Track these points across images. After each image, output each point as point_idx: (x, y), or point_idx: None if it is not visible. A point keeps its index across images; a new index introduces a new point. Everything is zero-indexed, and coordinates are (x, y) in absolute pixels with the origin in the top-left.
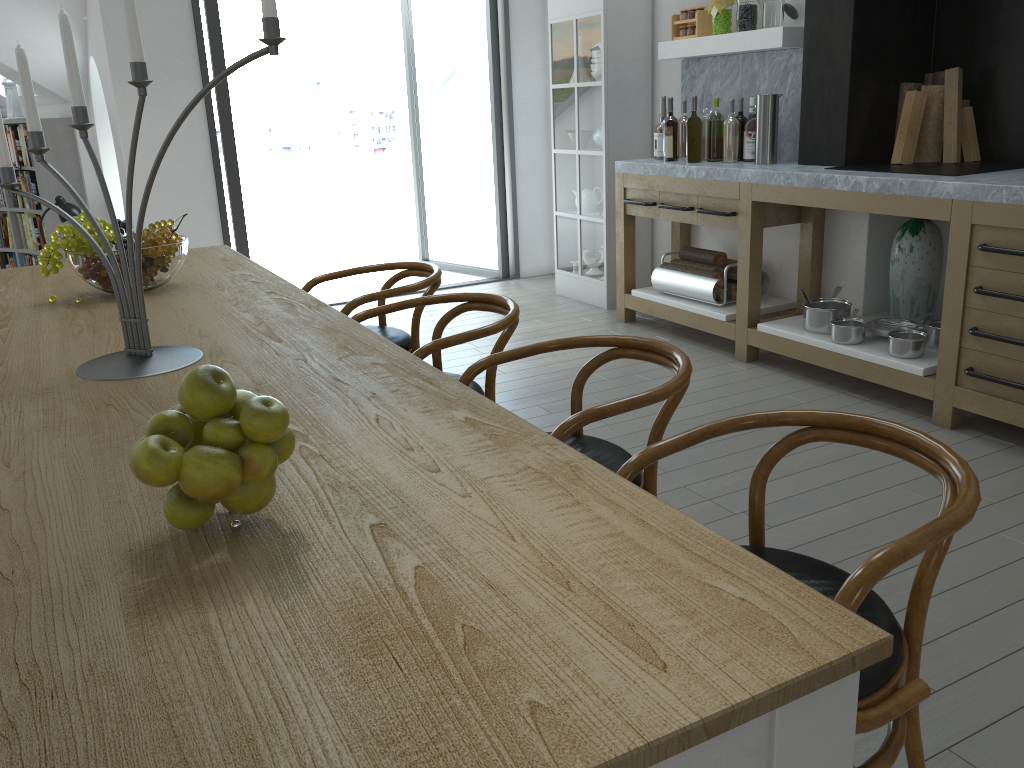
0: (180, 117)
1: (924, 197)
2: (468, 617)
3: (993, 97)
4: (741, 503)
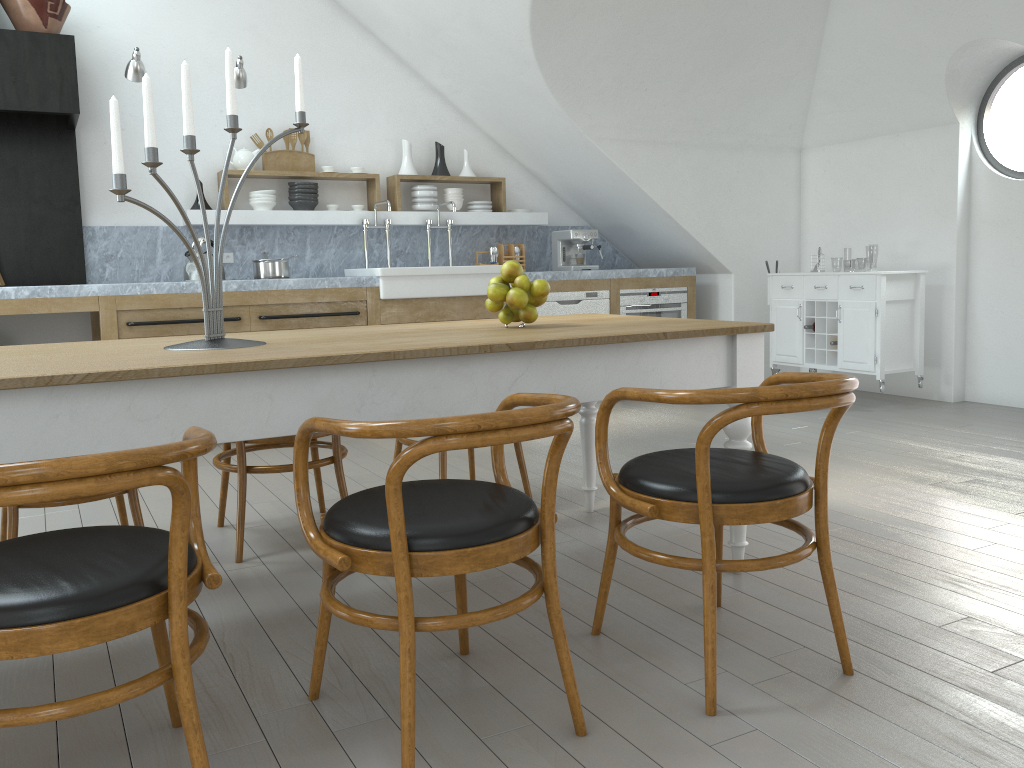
0: (257, 158)
1: (74, 297)
2: (585, 319)
3: (2, 239)
4: (162, 495)
